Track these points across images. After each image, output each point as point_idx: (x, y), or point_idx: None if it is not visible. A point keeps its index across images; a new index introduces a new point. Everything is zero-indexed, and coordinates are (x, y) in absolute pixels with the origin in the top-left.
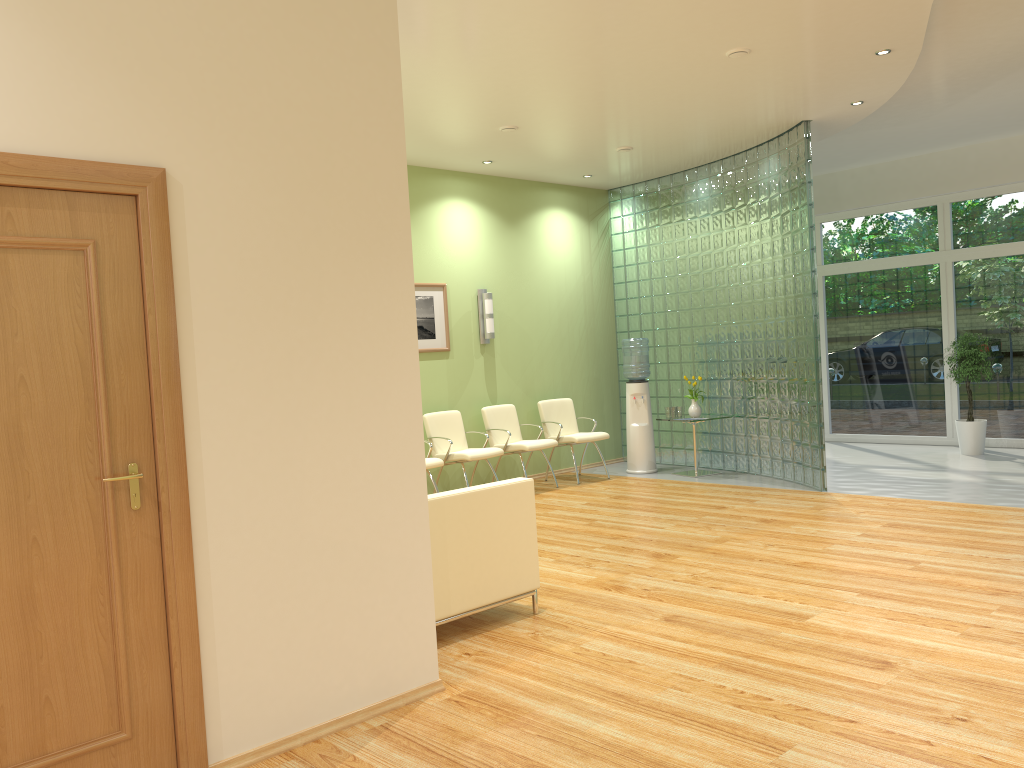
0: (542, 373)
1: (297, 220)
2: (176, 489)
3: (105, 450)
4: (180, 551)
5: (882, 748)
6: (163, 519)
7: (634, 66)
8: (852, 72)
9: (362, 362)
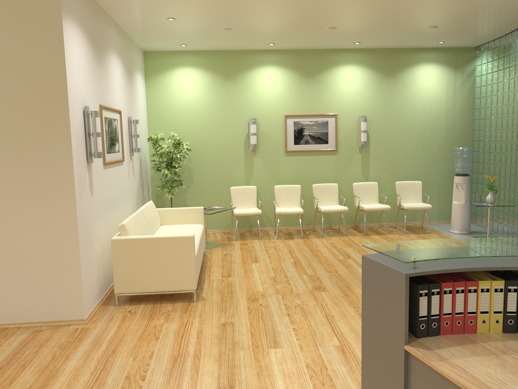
0: (405, 165)
1: (9, 119)
2: None
3: None
4: None
5: None
6: None
7: None
8: None
9: (43, 179)
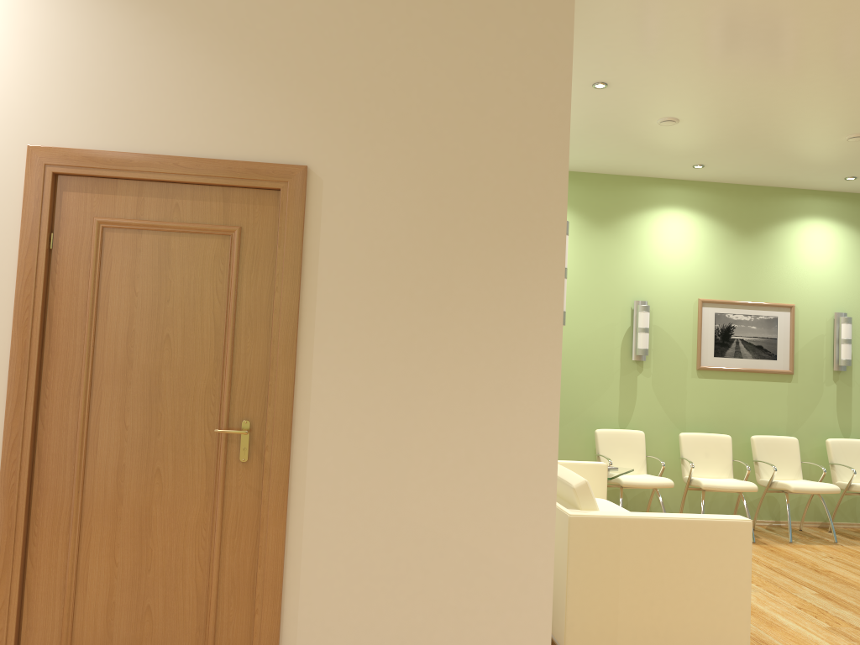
0: None
1: (433, 212)
2: (278, 450)
3: (224, 405)
4: (274, 507)
5: None
6: (263, 475)
7: None
8: None
9: (490, 356)
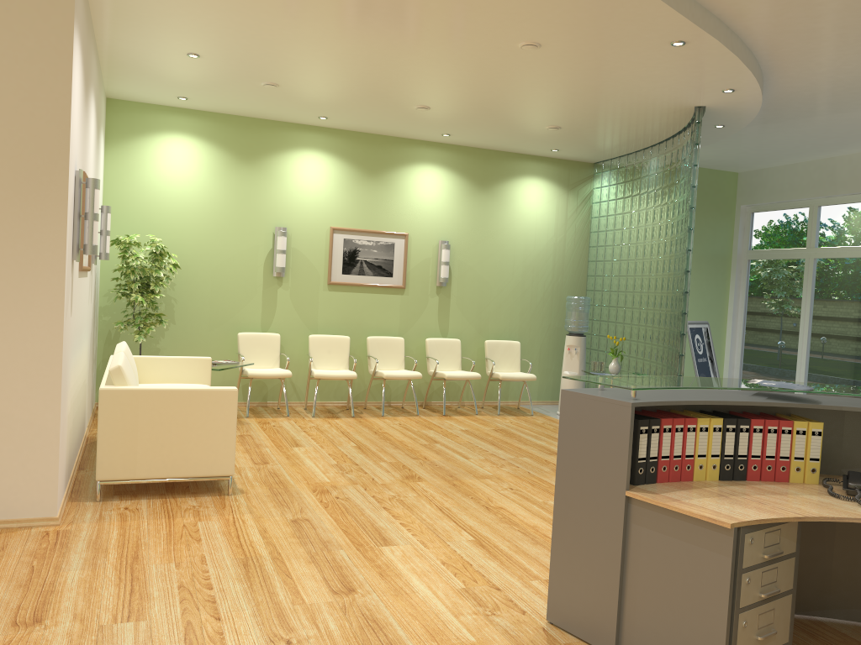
0: (498, 317)
1: None
2: None
3: None
4: None
5: (187, 641)
6: None
7: (452, 58)
8: (676, 62)
9: (9, 278)
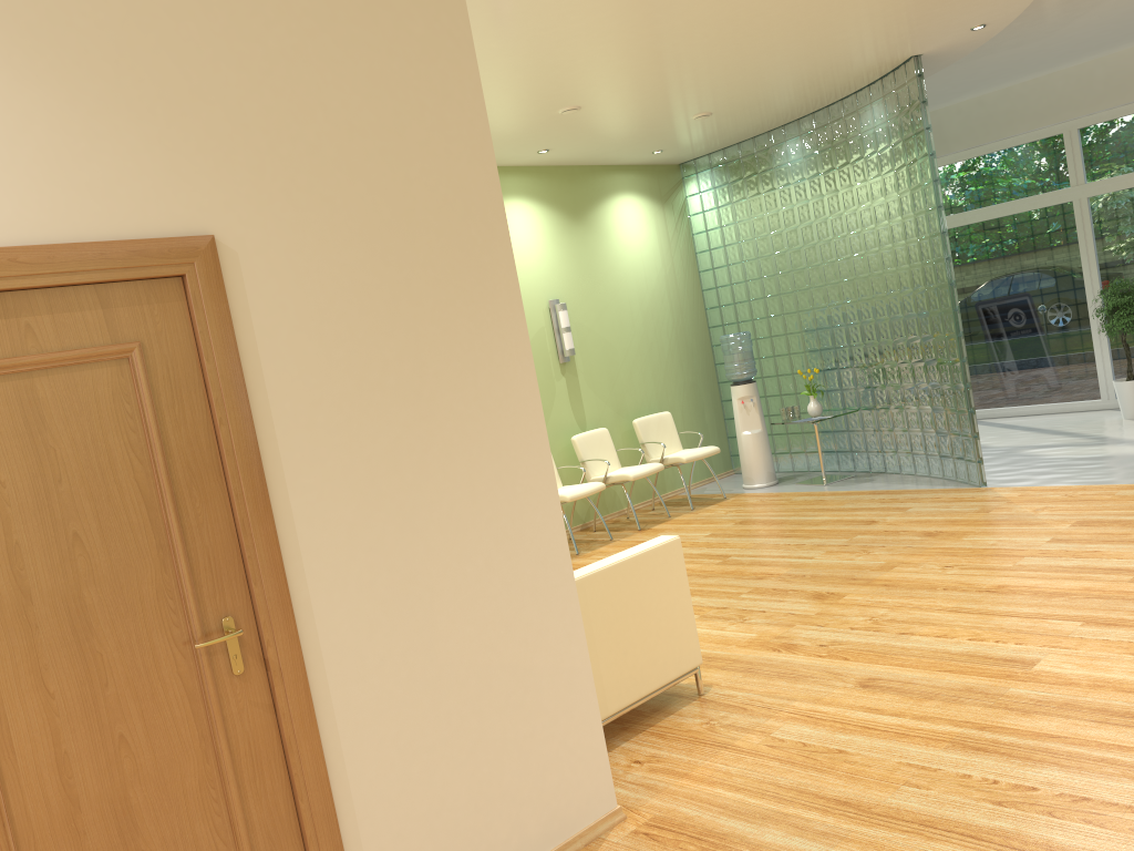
0: (632, 387)
1: (381, 274)
2: (284, 640)
3: (191, 607)
4: (300, 716)
5: None
6: (274, 680)
7: (722, 18)
8: None
9: (480, 439)
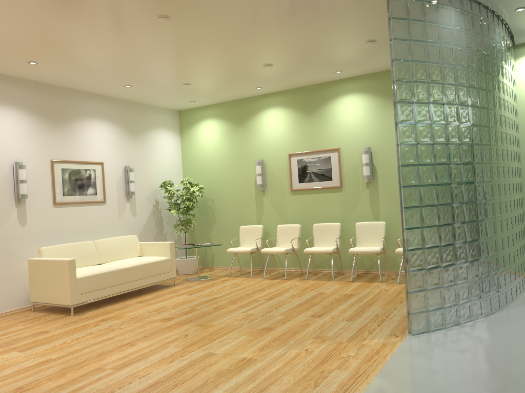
0: None
1: None
2: None
3: None
4: None
5: None
6: None
7: (172, 40)
8: None
9: None
